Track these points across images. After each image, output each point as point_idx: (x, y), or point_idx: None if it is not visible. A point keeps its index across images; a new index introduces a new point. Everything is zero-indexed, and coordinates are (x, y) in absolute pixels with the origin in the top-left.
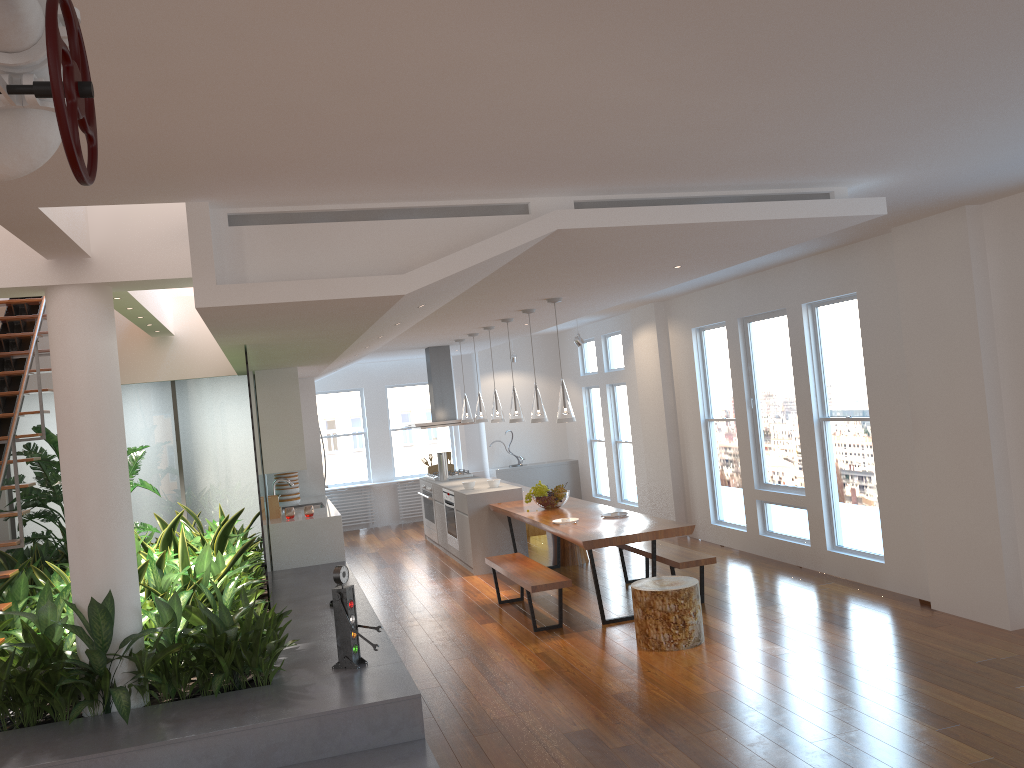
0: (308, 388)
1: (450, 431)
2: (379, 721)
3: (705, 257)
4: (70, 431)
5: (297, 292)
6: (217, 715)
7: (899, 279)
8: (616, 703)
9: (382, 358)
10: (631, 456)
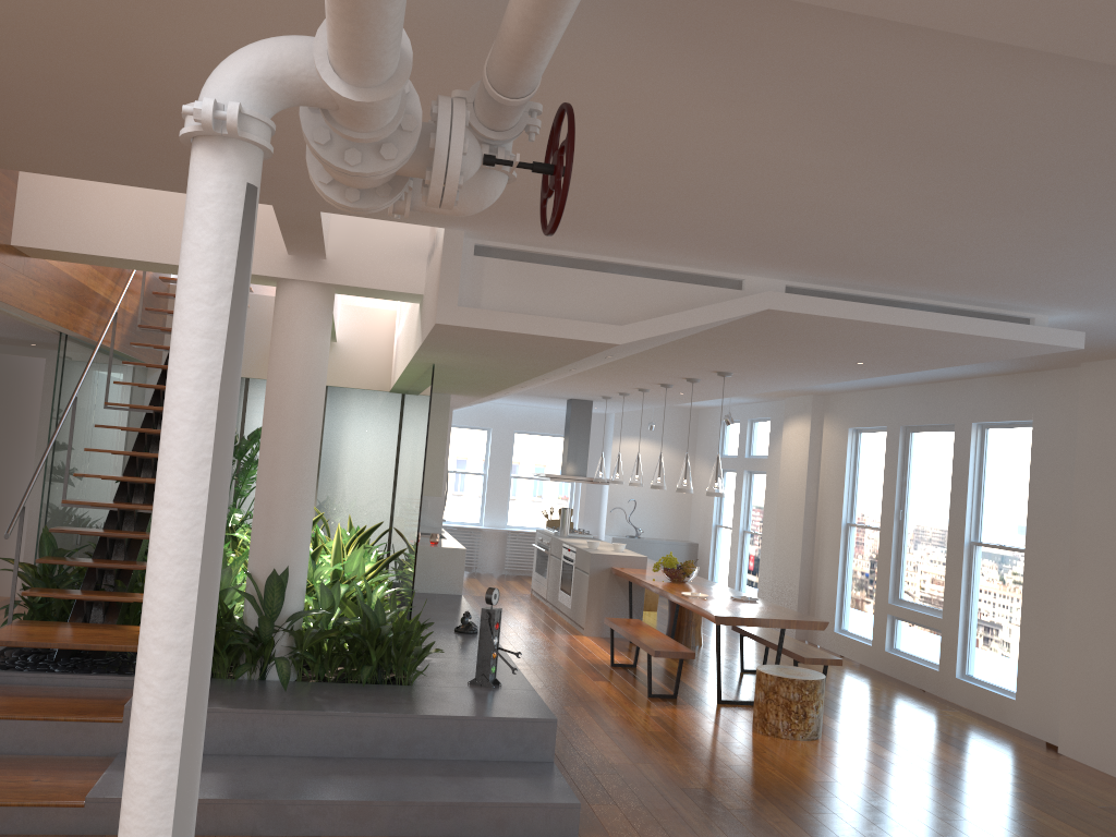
0: None
1: (571, 489)
2: (515, 736)
3: (891, 359)
4: (277, 414)
5: (525, 325)
6: (366, 700)
7: (1080, 415)
8: (732, 773)
9: (518, 402)
10: (758, 548)
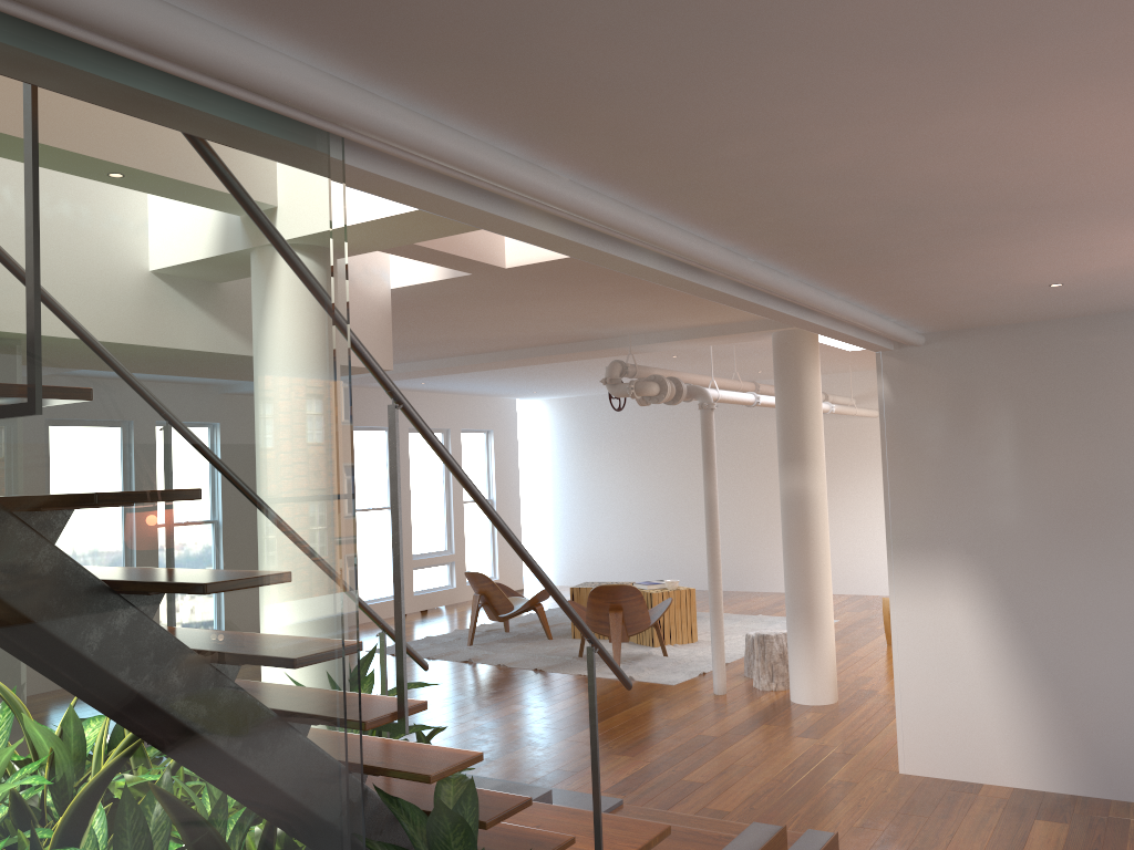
0: None
1: None
2: None
3: None
4: None
5: None
6: None
7: None
8: None
9: None
10: None
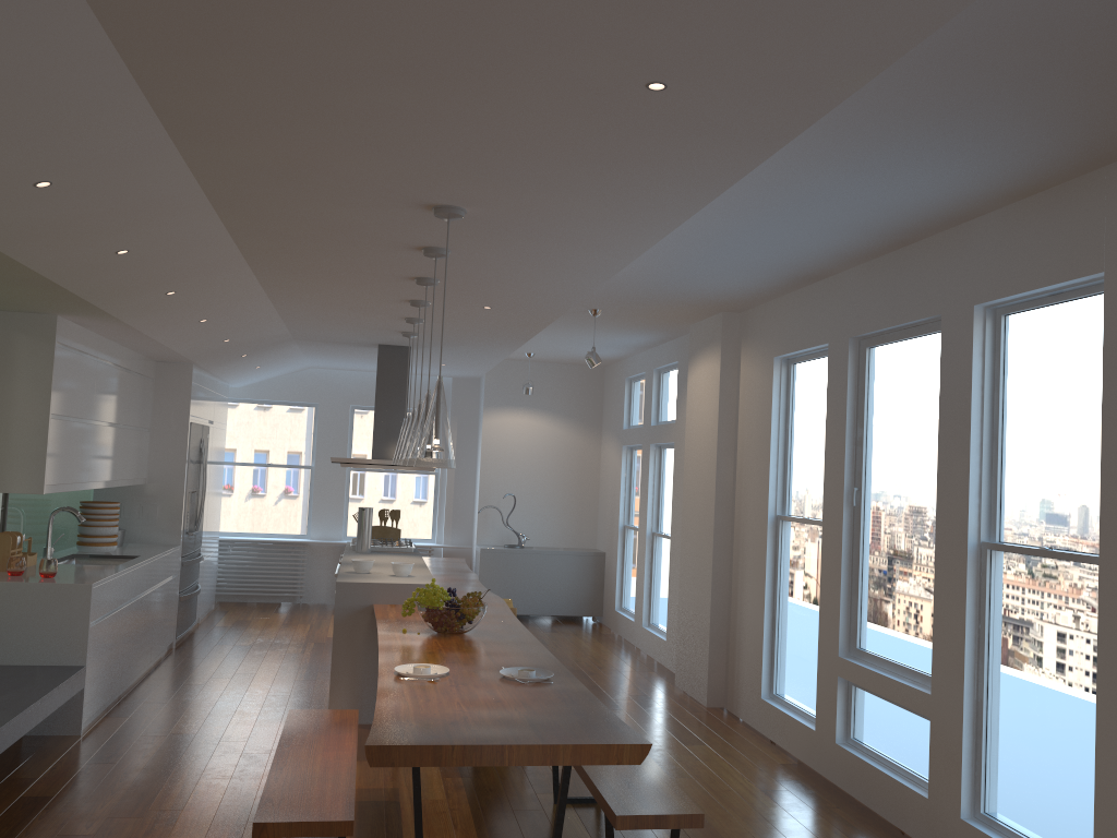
0: (181, 379)
1: (435, 483)
2: None
3: (714, 29)
4: None
5: None
6: None
7: None
8: None
9: (338, 361)
10: (669, 559)
